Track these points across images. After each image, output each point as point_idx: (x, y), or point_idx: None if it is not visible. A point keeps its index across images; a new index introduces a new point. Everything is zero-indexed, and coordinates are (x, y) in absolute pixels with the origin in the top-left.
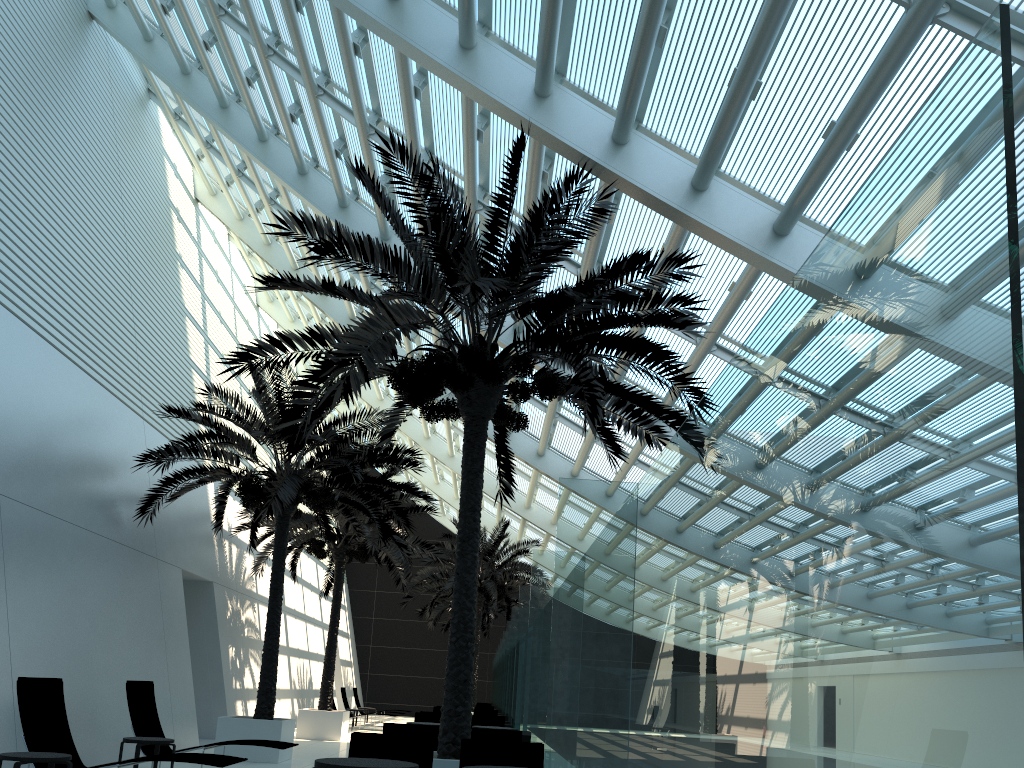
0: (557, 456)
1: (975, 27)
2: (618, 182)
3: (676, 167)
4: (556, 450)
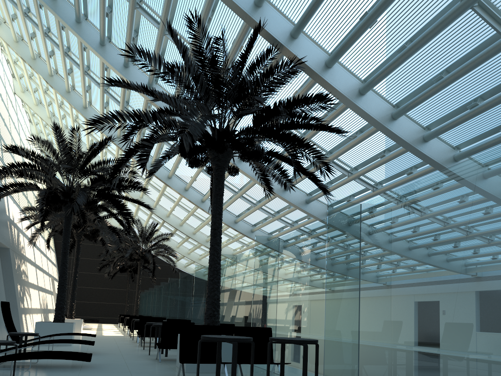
0: (194, 191)
1: (486, 14)
2: (292, 57)
3: (318, 54)
4: (194, 188)
